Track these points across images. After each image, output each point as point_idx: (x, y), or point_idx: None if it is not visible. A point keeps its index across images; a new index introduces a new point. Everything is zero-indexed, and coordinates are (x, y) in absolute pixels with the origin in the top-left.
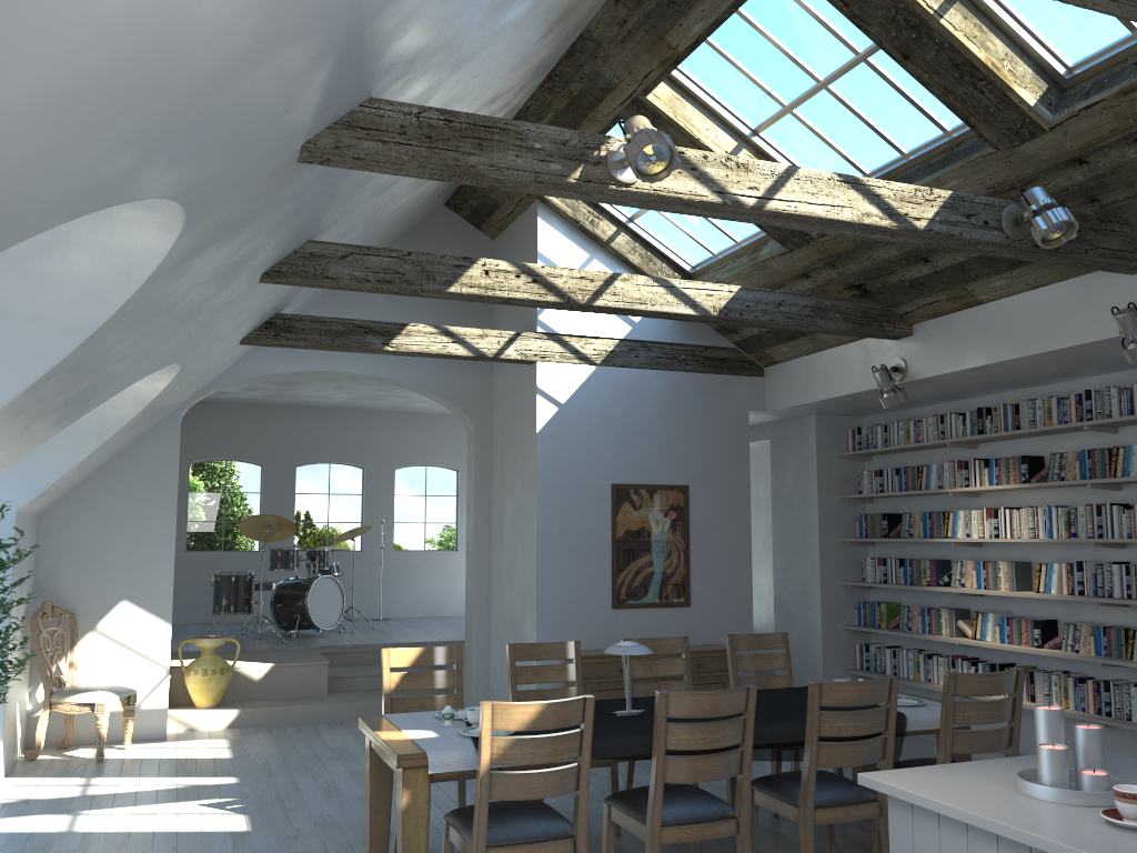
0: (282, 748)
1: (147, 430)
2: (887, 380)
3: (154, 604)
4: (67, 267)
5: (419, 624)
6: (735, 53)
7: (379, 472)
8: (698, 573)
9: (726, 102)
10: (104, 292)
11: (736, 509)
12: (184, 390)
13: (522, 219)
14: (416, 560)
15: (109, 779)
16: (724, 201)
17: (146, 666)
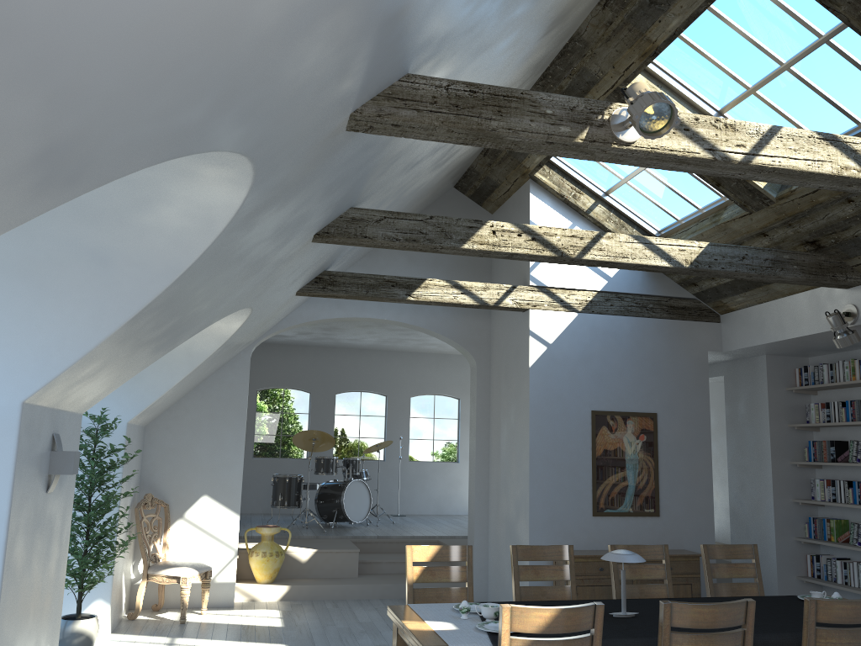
0: (322, 620)
1: (225, 362)
2: (840, 323)
3: (227, 499)
4: (159, 220)
5: (428, 521)
6: (705, 45)
7: (398, 399)
8: (666, 488)
9: (695, 88)
10: (189, 241)
11: (698, 434)
12: (253, 331)
13: (516, 195)
14: (426, 469)
15: (188, 639)
16: (714, 157)
17: (219, 548)
